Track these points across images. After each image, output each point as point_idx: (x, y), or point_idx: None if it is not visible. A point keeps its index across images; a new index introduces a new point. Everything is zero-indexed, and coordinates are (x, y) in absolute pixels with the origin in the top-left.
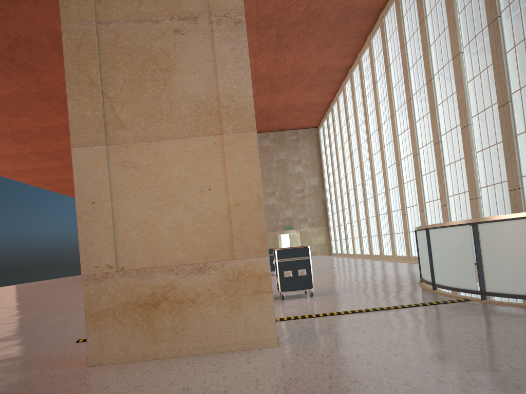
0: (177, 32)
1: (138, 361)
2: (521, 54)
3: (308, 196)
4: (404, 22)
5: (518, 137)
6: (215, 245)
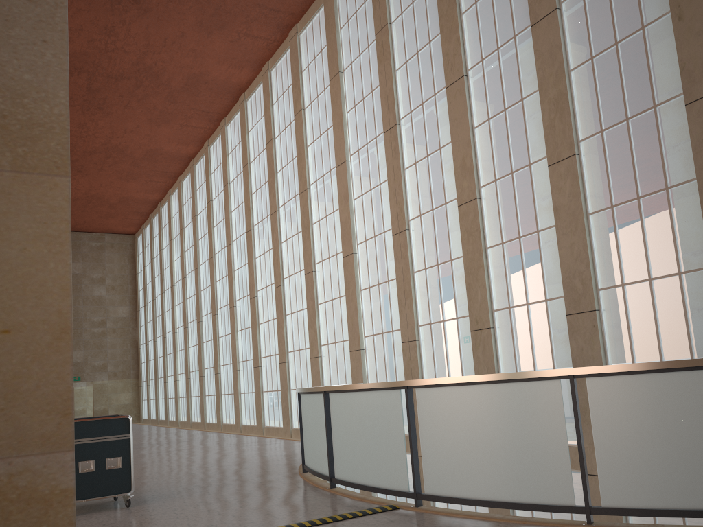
0: None
1: None
2: (422, 173)
3: (112, 333)
4: (274, 111)
5: (415, 275)
6: None
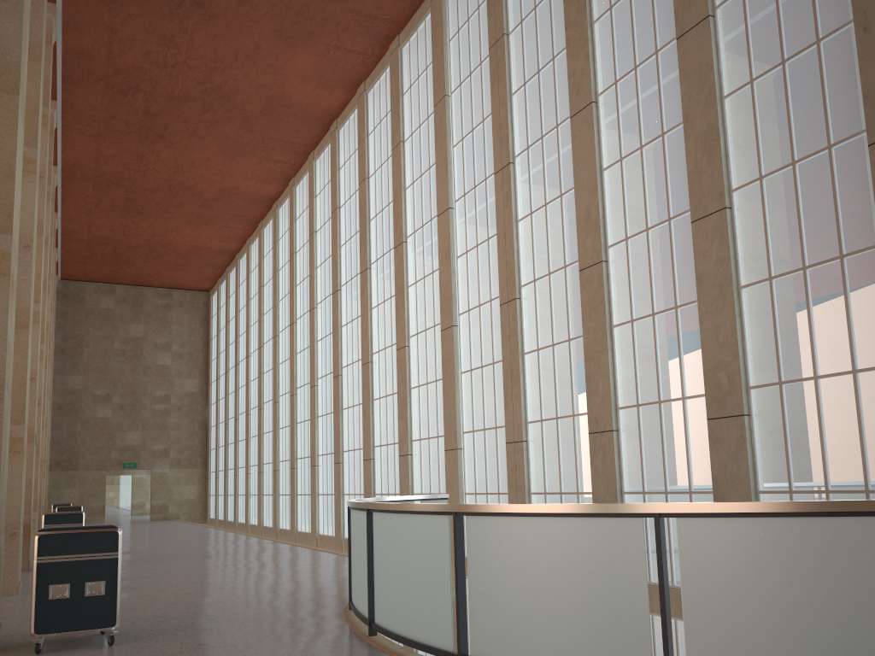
0: None
1: None
2: (539, 226)
3: (177, 411)
4: (369, 144)
5: (525, 357)
6: None
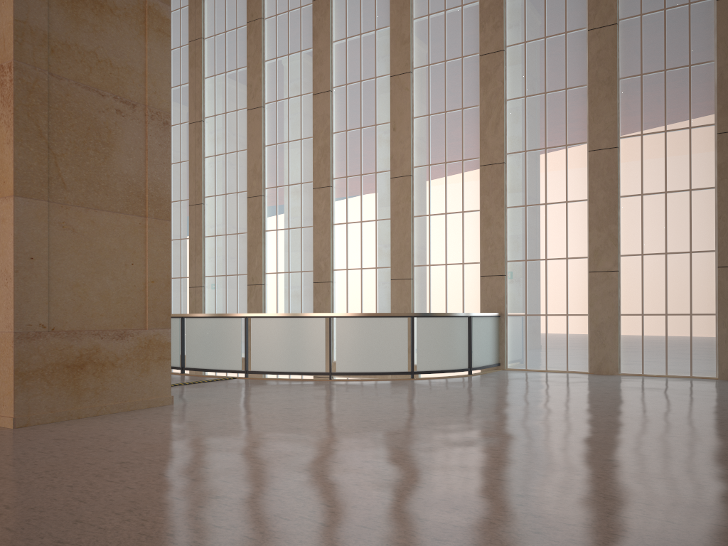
0: (119, 112)
1: (64, 420)
2: (220, 165)
3: None
4: None
5: (206, 238)
6: (133, 315)
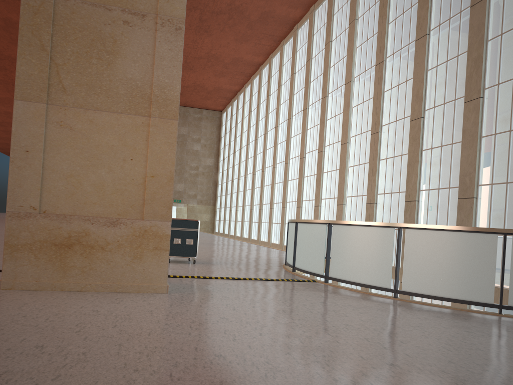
0: (126, 23)
1: (47, 290)
2: (394, 96)
3: (202, 175)
4: (313, 40)
5: (380, 161)
6: (129, 206)
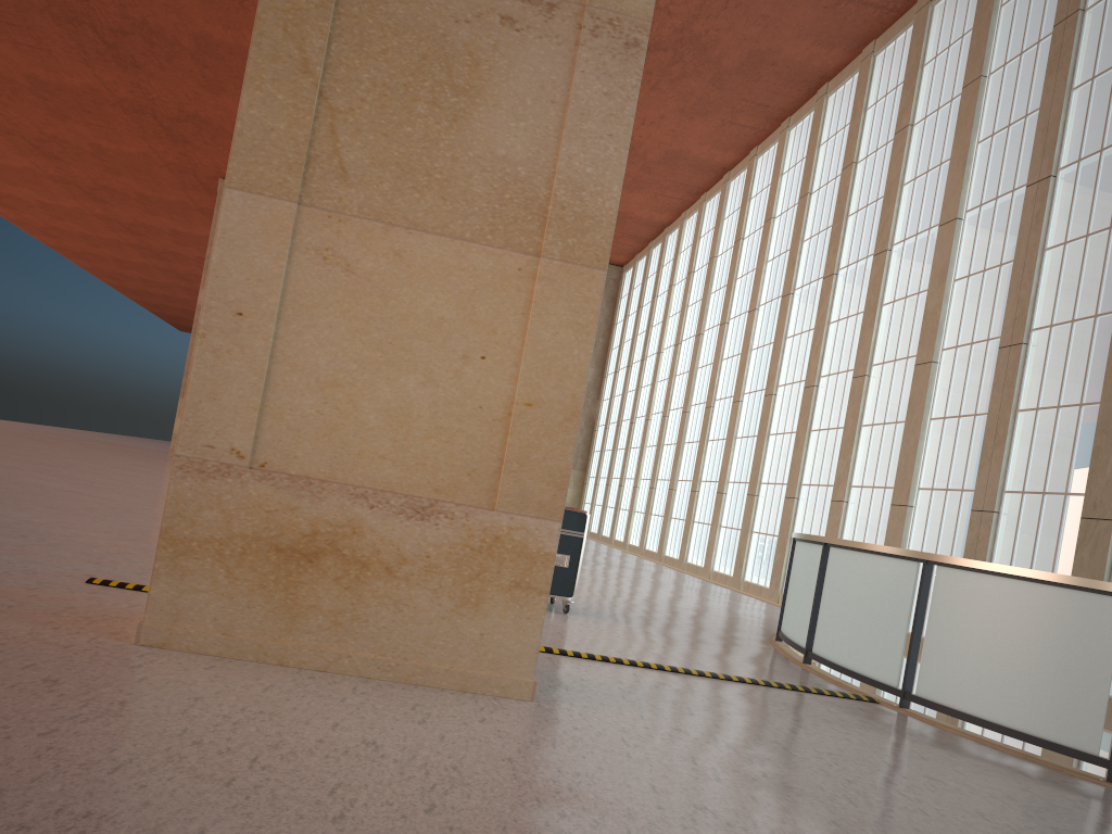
0: (508, 22)
1: (246, 660)
2: (1072, 261)
3: None
4: (865, 120)
5: (1018, 414)
6: (464, 472)
